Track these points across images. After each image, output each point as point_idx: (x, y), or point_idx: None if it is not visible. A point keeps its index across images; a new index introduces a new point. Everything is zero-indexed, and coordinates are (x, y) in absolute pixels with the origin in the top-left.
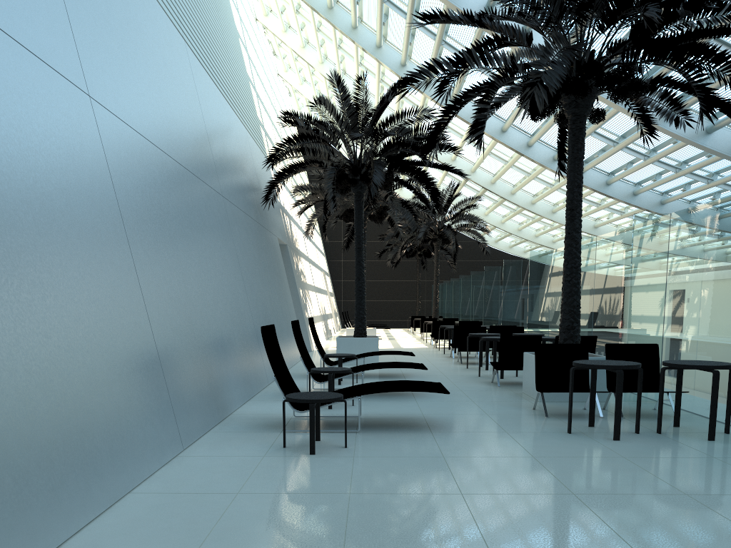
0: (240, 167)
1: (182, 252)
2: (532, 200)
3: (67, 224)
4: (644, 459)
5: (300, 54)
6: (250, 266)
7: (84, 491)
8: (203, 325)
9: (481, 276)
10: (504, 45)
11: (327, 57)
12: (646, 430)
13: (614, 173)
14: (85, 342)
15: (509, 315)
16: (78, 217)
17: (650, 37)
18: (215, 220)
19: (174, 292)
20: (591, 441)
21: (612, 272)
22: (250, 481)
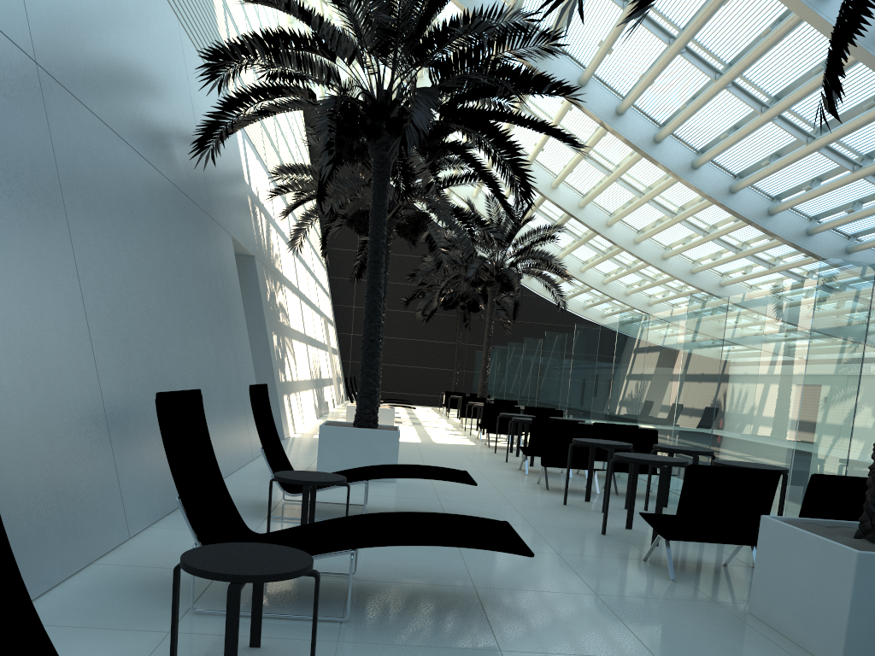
0: (139, 61)
1: None
2: (636, 238)
3: None
4: None
5: None
6: (122, 258)
7: None
8: None
9: (562, 340)
10: None
11: None
12: None
13: (781, 197)
14: None
15: (621, 407)
16: None
17: None
18: None
19: None
20: None
21: None
22: None
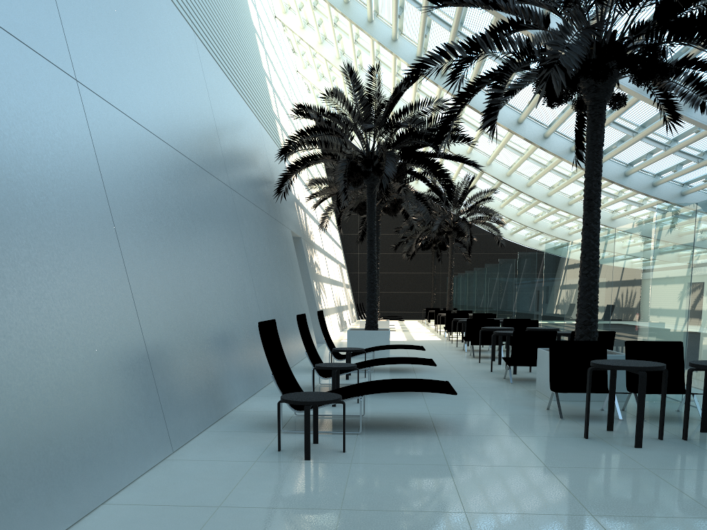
0: (251, 159)
1: (181, 244)
2: (548, 193)
3: (40, 214)
4: (671, 471)
5: (317, 50)
6: (259, 259)
7: (45, 506)
8: (202, 320)
9: (495, 269)
10: (519, 28)
11: (344, 52)
12: (670, 436)
13: (632, 164)
14: (55, 342)
15: (523, 308)
16: (55, 207)
17: (677, 15)
18: (222, 212)
19: (169, 286)
20: (610, 448)
21: (631, 265)
22: (235, 491)
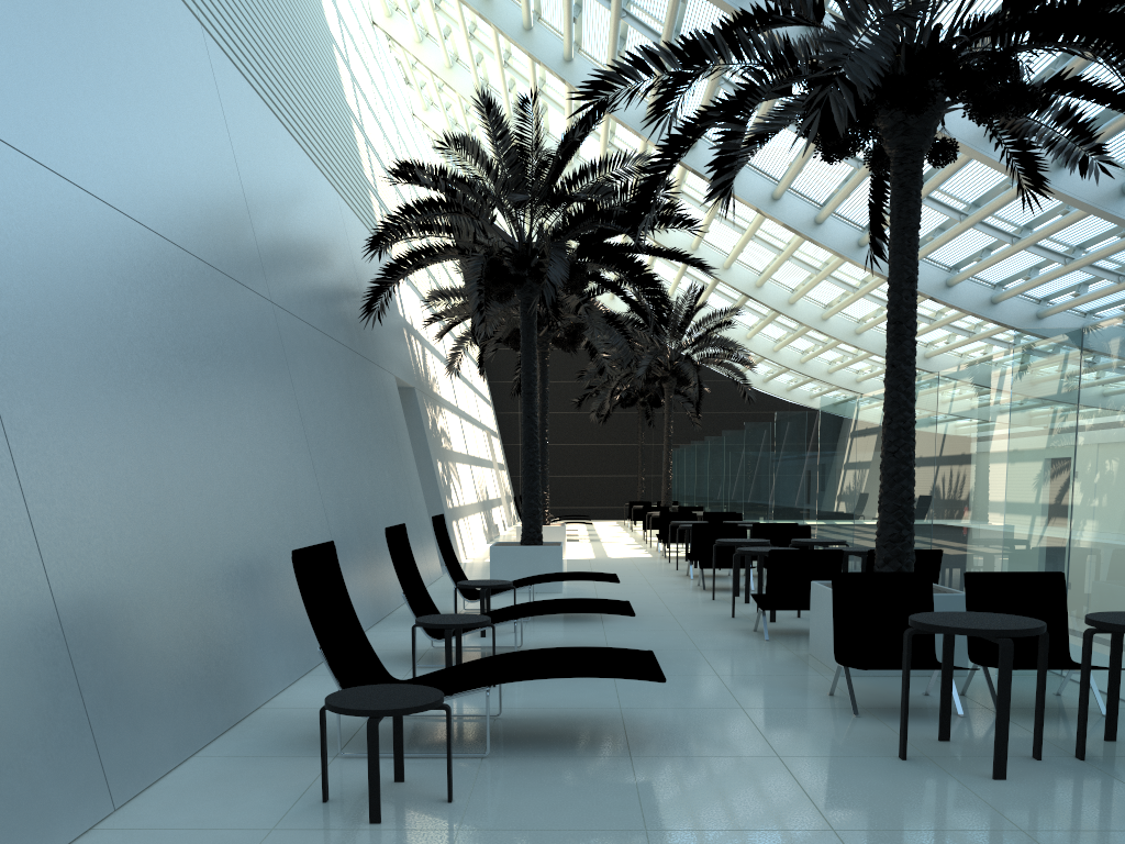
0: (318, 254)
1: (154, 403)
2: (824, 314)
3: None
4: (1068, 836)
5: (444, 79)
6: (328, 426)
7: None
8: (198, 543)
9: (740, 438)
10: (772, 24)
11: (488, 83)
12: (1053, 751)
13: (959, 267)
14: None
15: (786, 505)
16: None
17: None
18: (251, 344)
19: (123, 484)
20: (949, 782)
21: (968, 435)
22: None
